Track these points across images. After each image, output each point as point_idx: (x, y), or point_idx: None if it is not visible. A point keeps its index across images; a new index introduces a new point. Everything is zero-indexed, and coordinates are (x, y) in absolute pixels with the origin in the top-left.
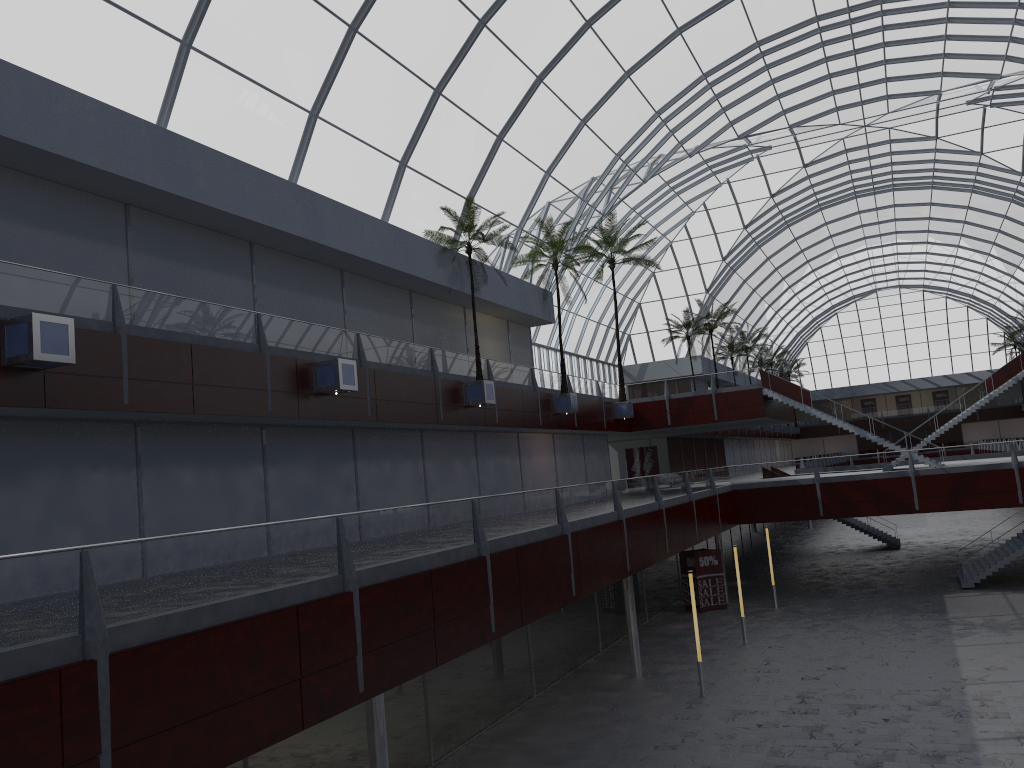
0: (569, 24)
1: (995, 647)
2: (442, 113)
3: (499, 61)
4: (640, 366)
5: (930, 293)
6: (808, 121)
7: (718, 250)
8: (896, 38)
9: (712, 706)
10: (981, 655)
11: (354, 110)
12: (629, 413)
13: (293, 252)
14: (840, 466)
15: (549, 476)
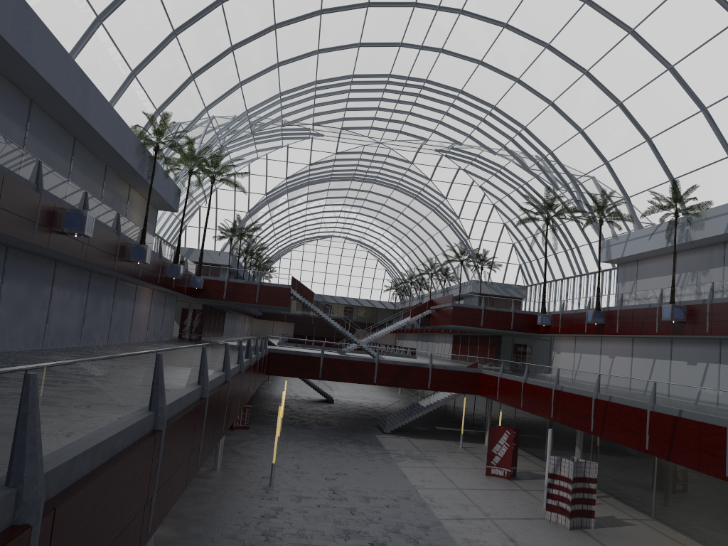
0: (265, 22)
1: (420, 469)
2: (170, 48)
3: (217, 28)
4: (188, 249)
5: (360, 246)
6: (353, 129)
7: (265, 187)
8: (422, 103)
9: (281, 492)
10: (415, 473)
11: (124, 26)
12: (201, 285)
13: (54, 116)
14: (337, 349)
15: (145, 319)
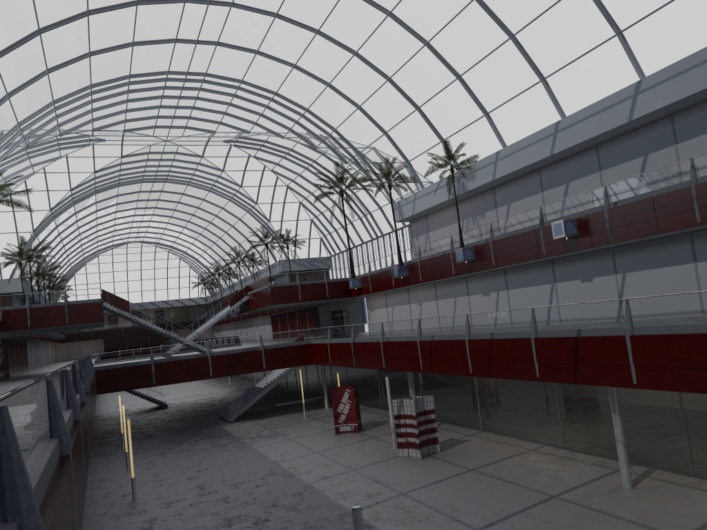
0: (28, 27)
1: (275, 445)
2: None
3: None
4: None
5: (160, 248)
6: (137, 130)
7: (48, 202)
8: (205, 97)
9: (148, 504)
10: (272, 449)
11: None
12: (0, 317)
13: None
14: (167, 352)
15: None
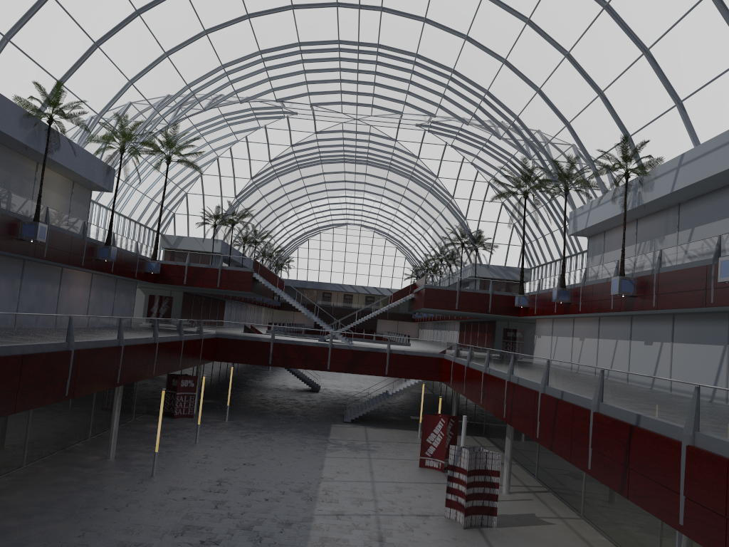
0: None
1: (347, 459)
2: (50, 11)
3: None
4: (177, 237)
5: (378, 234)
6: (323, 105)
7: (249, 171)
8: (383, 72)
9: (157, 483)
10: (338, 464)
11: None
12: (157, 270)
13: None
14: (289, 333)
15: (82, 304)
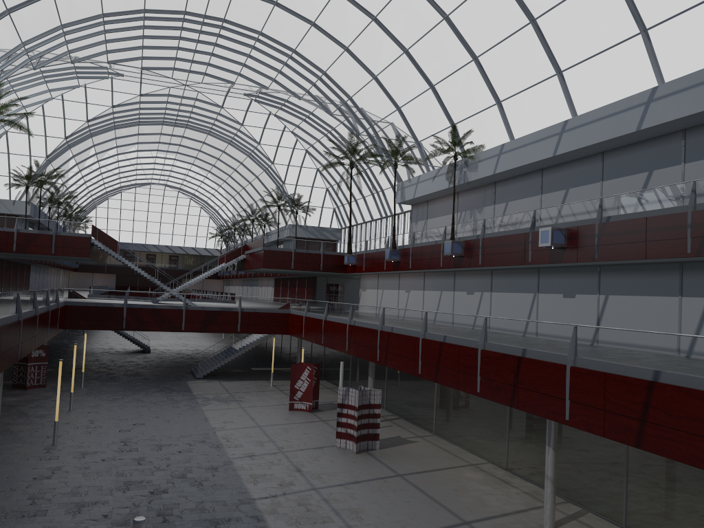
0: None
1: (224, 411)
2: None
3: None
4: None
5: (182, 194)
6: (155, 69)
7: (64, 130)
8: (223, 44)
9: (65, 450)
10: (218, 415)
11: None
12: None
13: None
14: (142, 298)
15: None
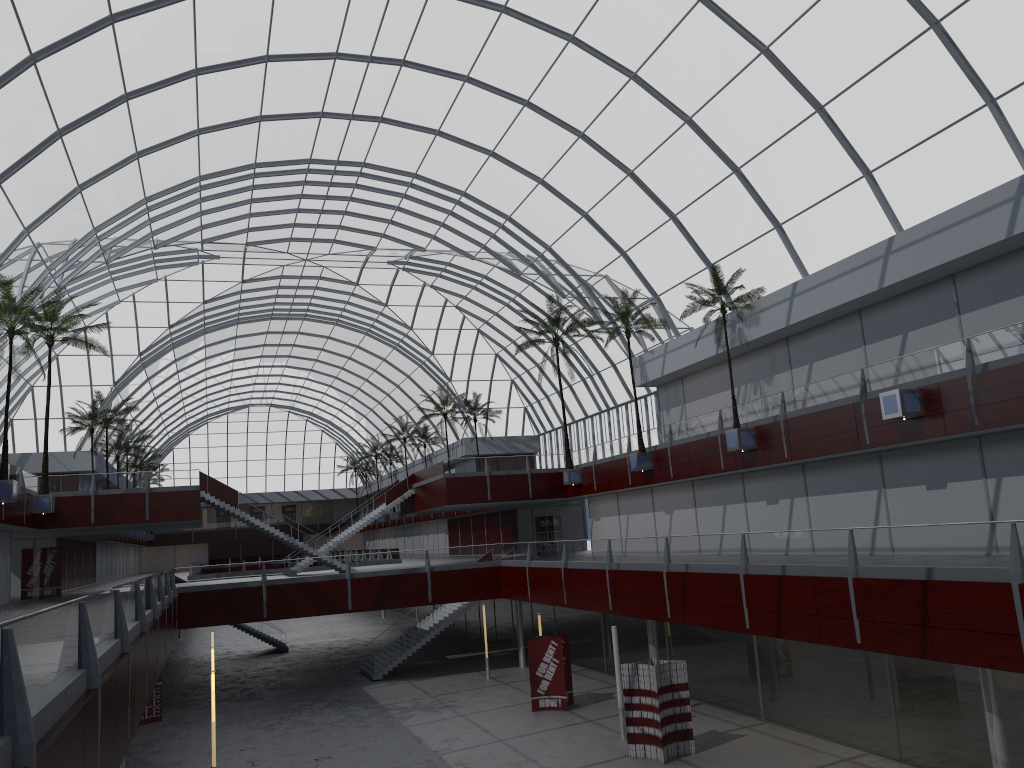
0: (110, 91)
1: (438, 723)
2: None
3: (31, 102)
4: (20, 456)
5: (295, 415)
6: (265, 243)
7: (137, 344)
8: (362, 197)
9: None
10: (433, 731)
11: None
12: (52, 508)
13: None
14: (286, 569)
15: None
